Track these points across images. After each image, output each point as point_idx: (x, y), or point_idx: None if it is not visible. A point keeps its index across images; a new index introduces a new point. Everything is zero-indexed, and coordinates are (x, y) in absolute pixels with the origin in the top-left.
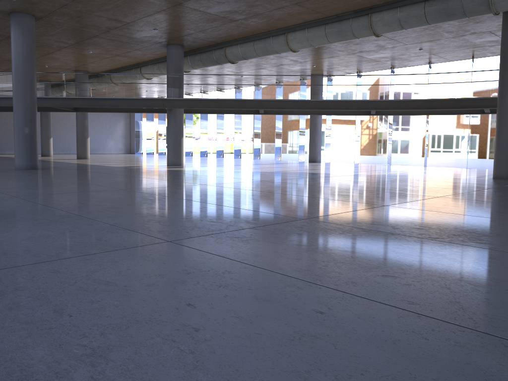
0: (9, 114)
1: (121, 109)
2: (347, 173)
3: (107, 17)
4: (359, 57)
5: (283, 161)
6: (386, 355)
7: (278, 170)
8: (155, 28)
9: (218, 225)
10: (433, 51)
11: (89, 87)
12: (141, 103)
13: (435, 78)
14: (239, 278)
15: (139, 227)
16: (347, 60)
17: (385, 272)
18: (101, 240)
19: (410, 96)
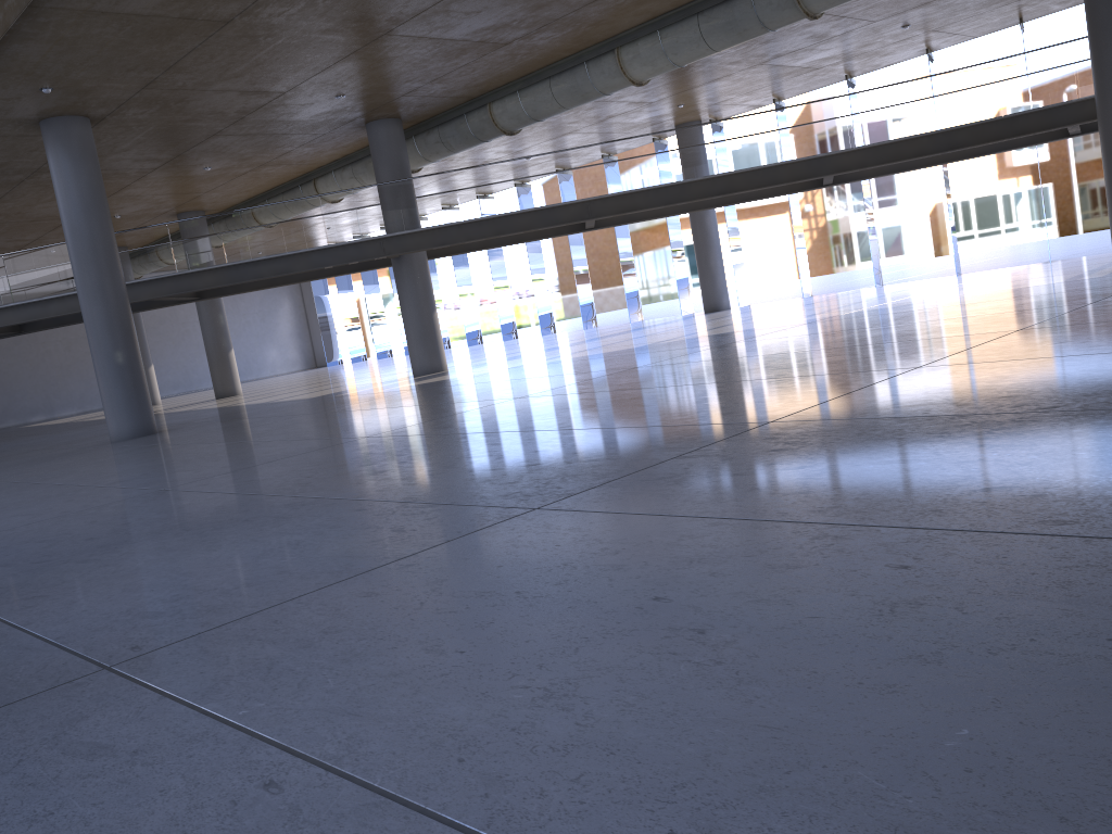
0: (50, 332)
1: (293, 276)
2: (801, 320)
3: (240, 90)
4: (775, 69)
5: (648, 321)
6: (1058, 607)
7: (653, 342)
8: (338, 92)
9: (609, 465)
10: (934, 25)
11: (223, 242)
12: (337, 255)
13: (951, 82)
14: (717, 542)
15: (459, 497)
16: (750, 80)
17: (985, 482)
18: (406, 531)
19: (902, 131)
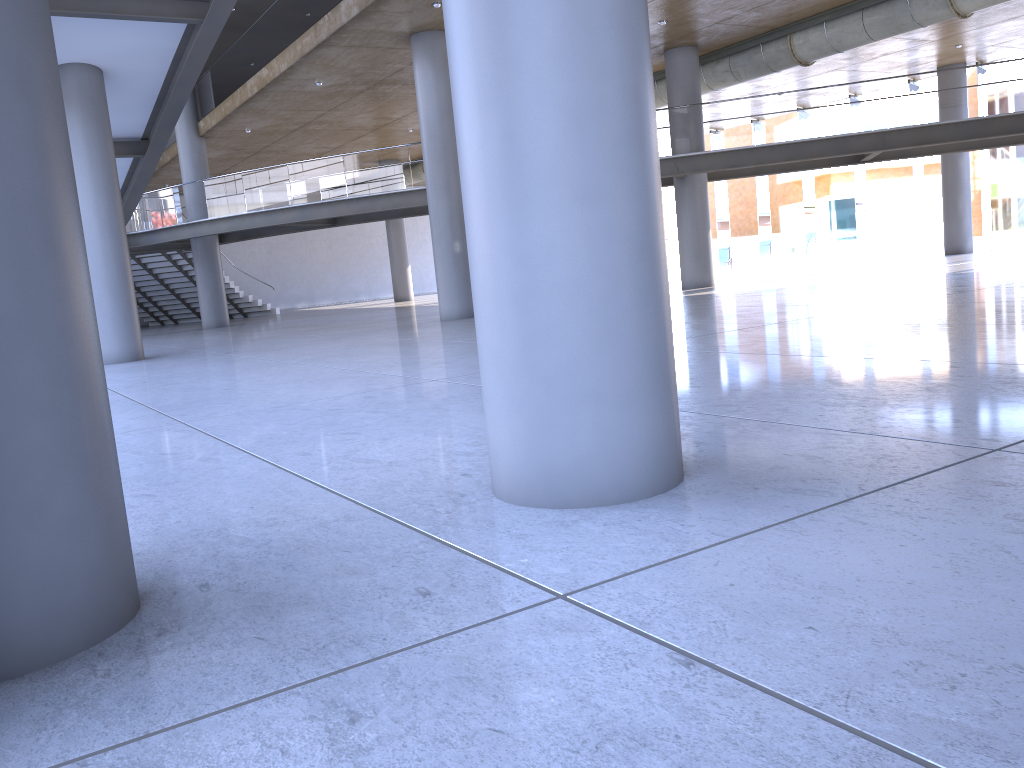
0: (317, 232)
1: None
2: None
3: None
4: None
5: (882, 259)
6: None
7: (945, 272)
8: (664, 17)
9: None
10: None
11: None
12: None
13: None
14: None
15: None
16: None
17: None
18: None
19: None
